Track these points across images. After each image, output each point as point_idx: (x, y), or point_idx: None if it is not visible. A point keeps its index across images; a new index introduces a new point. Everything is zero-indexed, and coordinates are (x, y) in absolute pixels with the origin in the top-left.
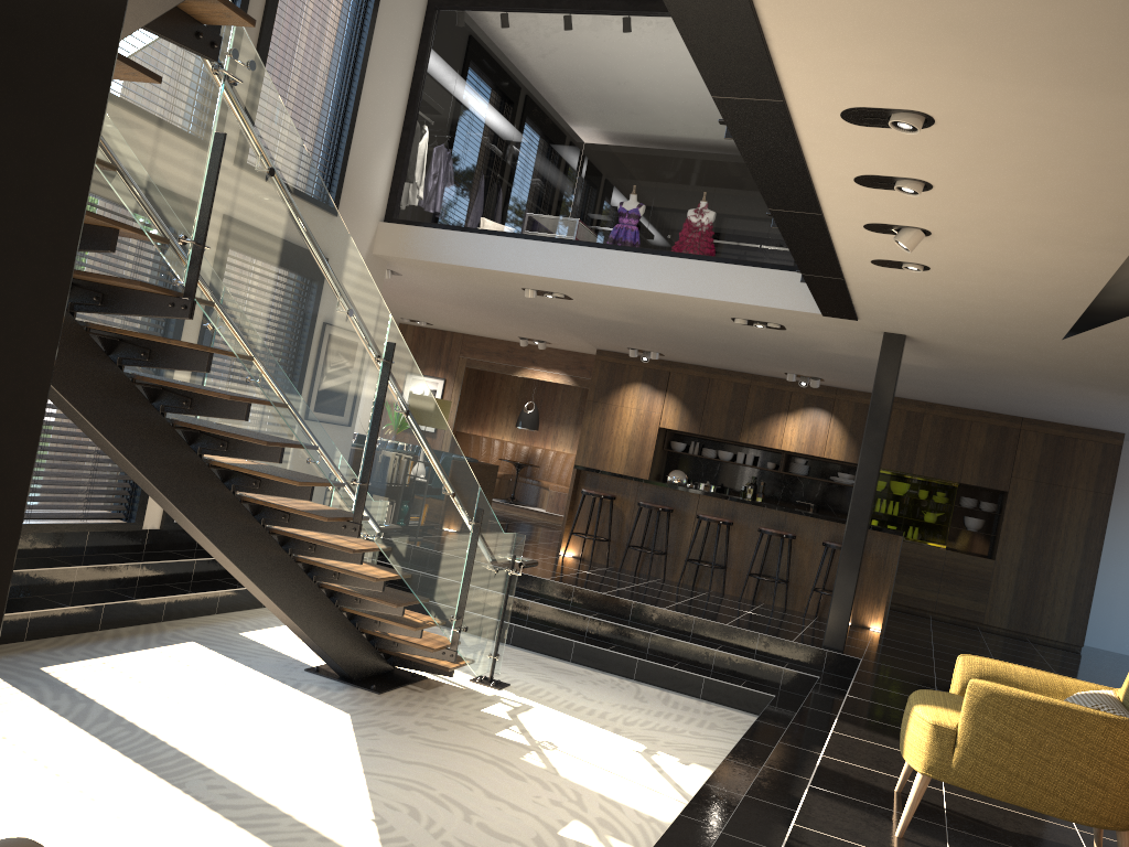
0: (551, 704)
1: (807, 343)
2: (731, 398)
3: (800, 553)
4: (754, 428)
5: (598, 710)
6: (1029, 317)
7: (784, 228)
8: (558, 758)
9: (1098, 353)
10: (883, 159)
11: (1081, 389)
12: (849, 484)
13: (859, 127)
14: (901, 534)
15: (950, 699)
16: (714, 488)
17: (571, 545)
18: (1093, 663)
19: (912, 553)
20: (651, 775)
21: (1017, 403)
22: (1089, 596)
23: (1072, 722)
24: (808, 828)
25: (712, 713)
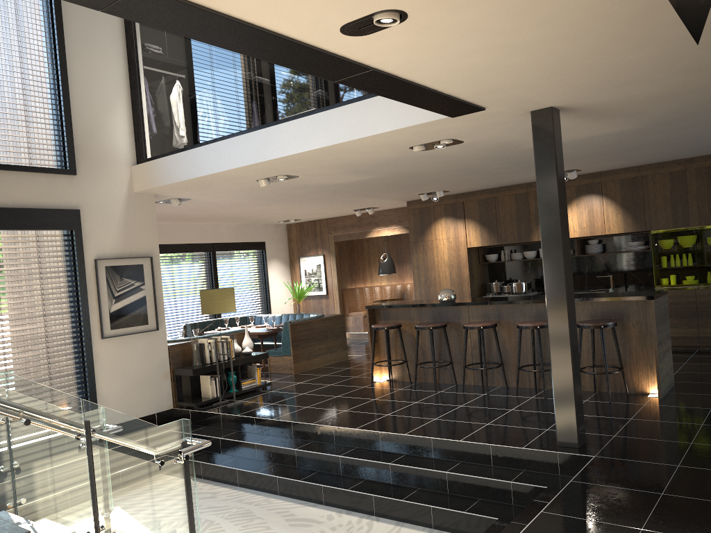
0: None
1: (504, 146)
2: (515, 208)
3: None
4: None
5: None
6: (616, 29)
7: (181, 31)
8: None
9: None
10: None
11: None
12: (639, 250)
13: None
14: (652, 297)
15: None
16: (525, 284)
17: (383, 371)
18: None
19: (710, 297)
20: None
21: None
22: None
23: None
24: None
25: None
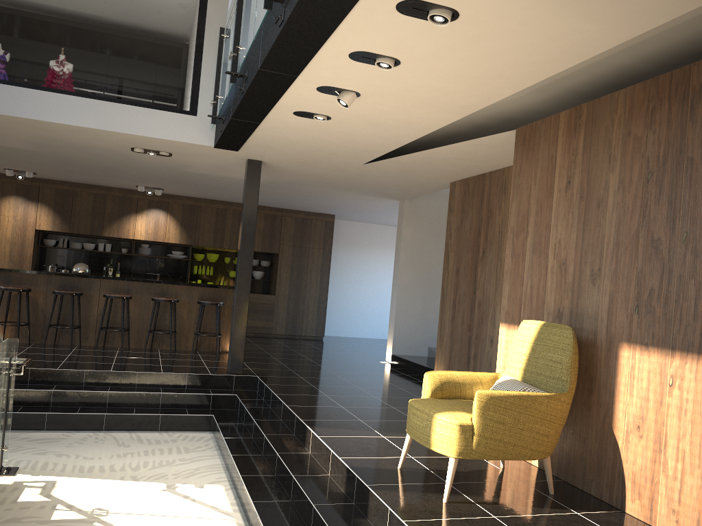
0: (67, 473)
1: (178, 166)
2: (93, 205)
3: (181, 310)
4: (113, 225)
5: (105, 466)
6: (359, 151)
7: (255, 84)
8: (118, 520)
9: (374, 172)
10: (389, 41)
11: (338, 192)
12: (182, 258)
13: (400, 15)
14: None
15: (445, 404)
16: None
17: None
18: (337, 345)
19: None
20: (191, 506)
21: (289, 200)
22: (325, 308)
23: (532, 403)
24: (412, 520)
25: (176, 439)
